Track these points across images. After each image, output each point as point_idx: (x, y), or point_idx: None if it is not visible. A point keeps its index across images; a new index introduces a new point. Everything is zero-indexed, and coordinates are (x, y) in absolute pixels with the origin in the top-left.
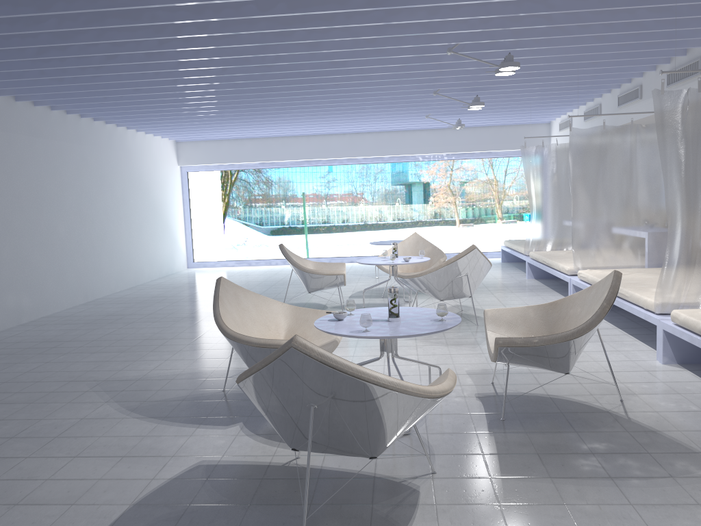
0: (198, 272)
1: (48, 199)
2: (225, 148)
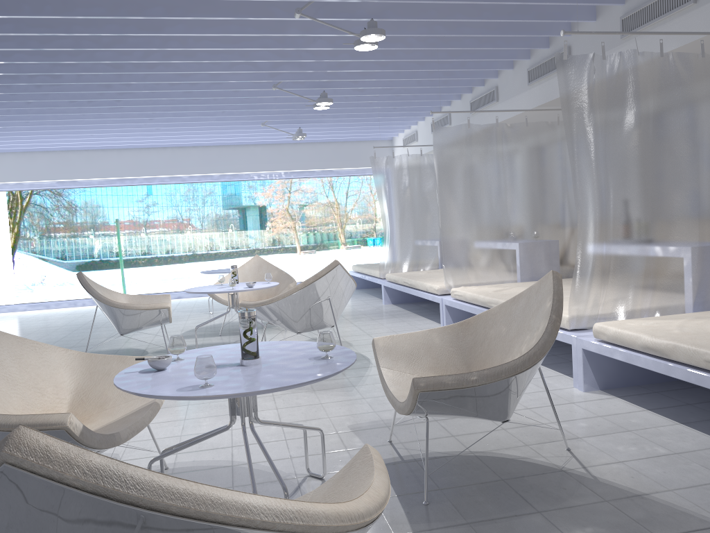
0: None
1: None
2: (10, 163)
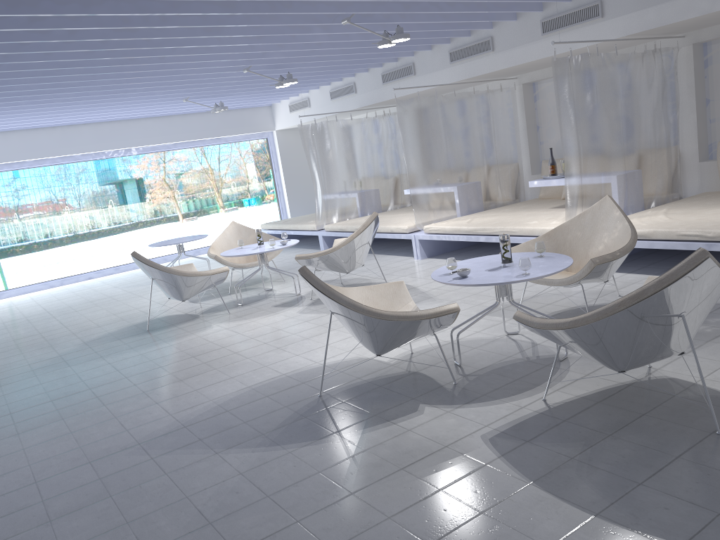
0: None
1: None
2: None
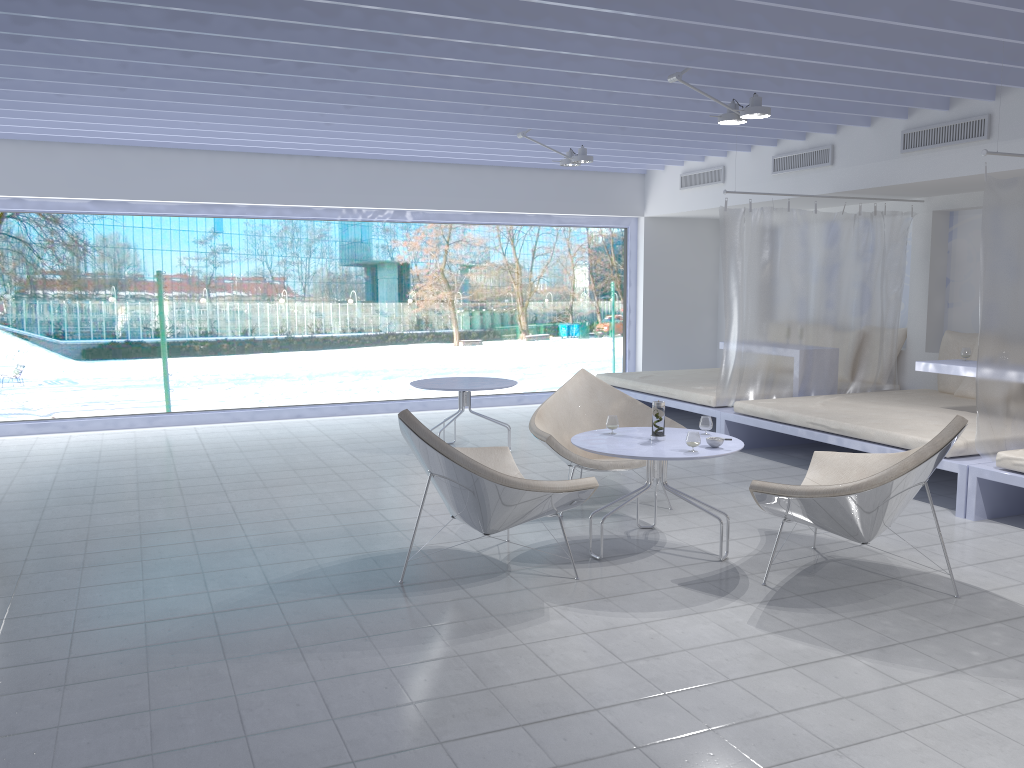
0: None
1: None
2: (5, 159)
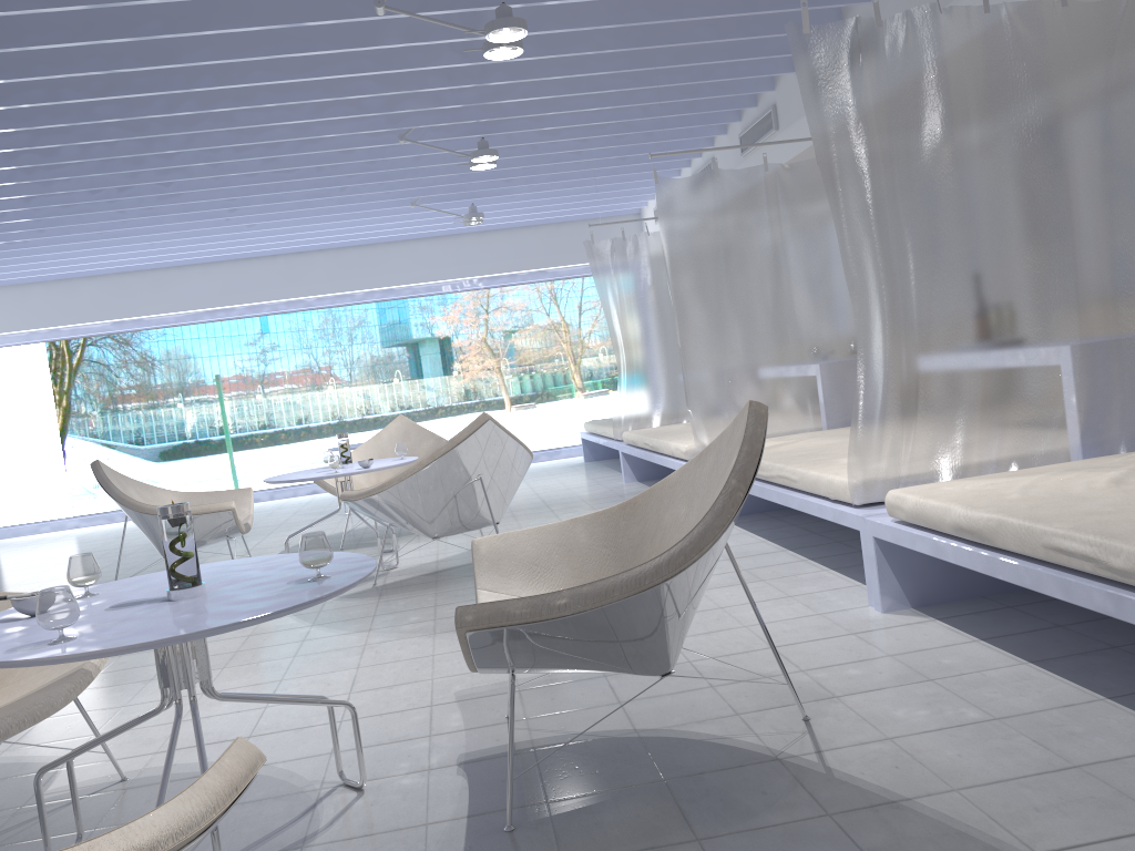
0: None
1: None
2: (38, 298)
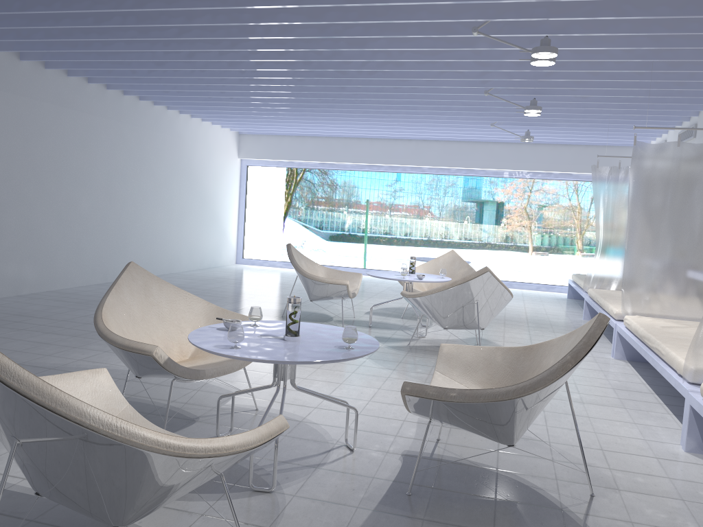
0: (242, 268)
1: (71, 172)
2: (286, 144)
